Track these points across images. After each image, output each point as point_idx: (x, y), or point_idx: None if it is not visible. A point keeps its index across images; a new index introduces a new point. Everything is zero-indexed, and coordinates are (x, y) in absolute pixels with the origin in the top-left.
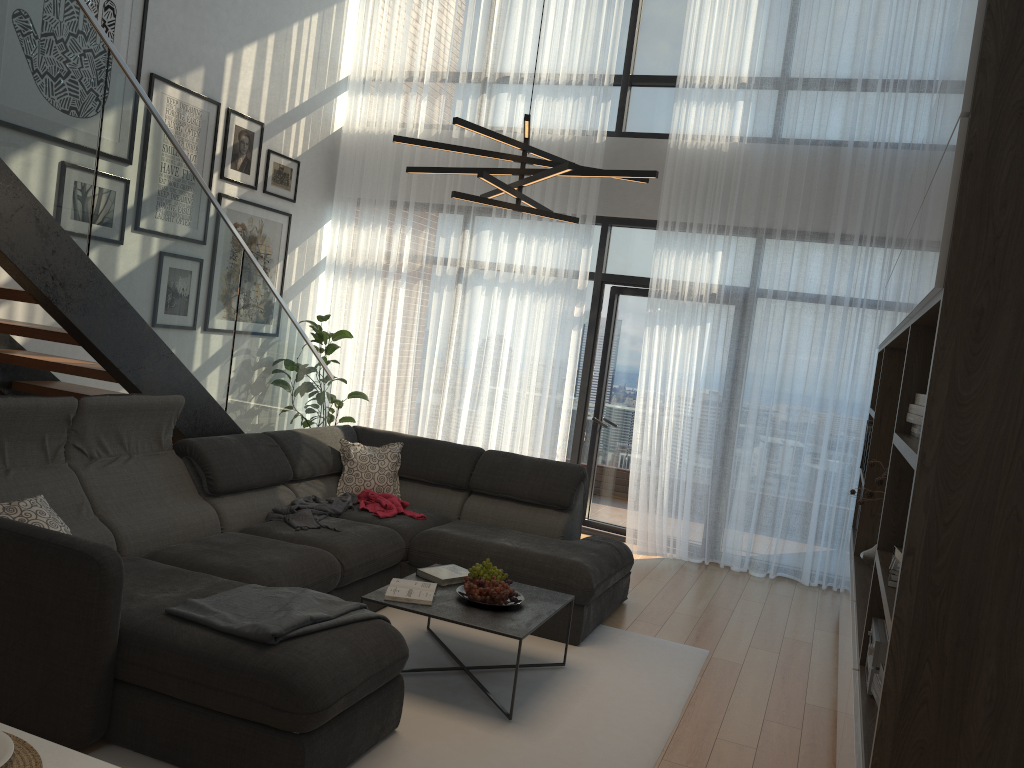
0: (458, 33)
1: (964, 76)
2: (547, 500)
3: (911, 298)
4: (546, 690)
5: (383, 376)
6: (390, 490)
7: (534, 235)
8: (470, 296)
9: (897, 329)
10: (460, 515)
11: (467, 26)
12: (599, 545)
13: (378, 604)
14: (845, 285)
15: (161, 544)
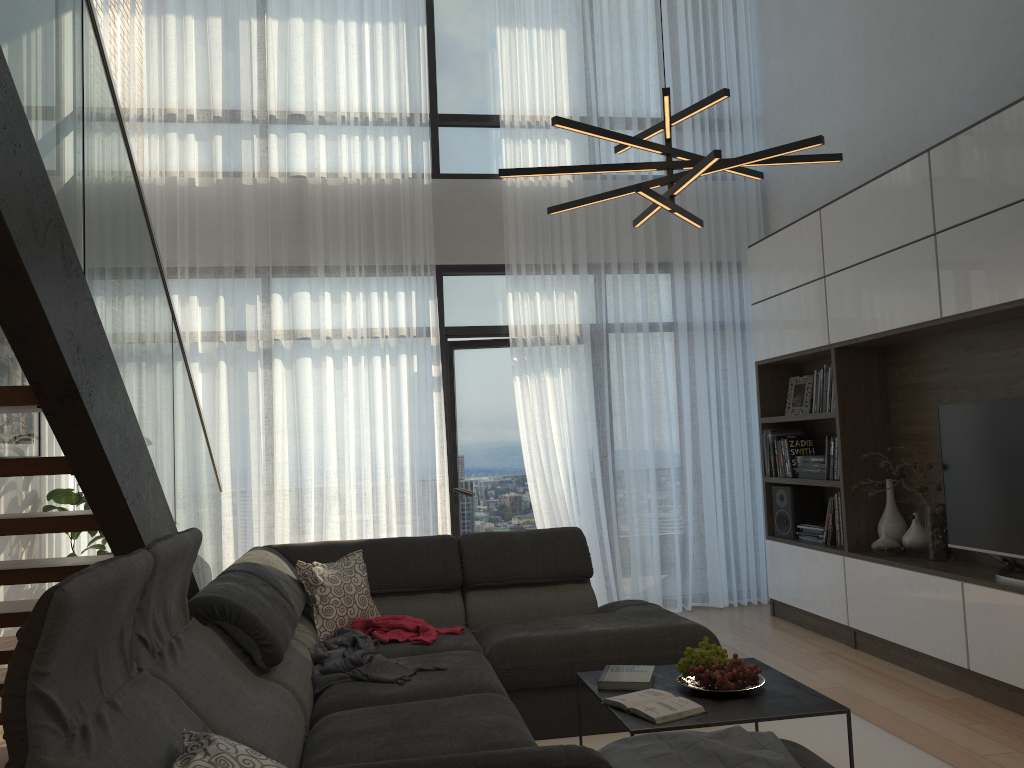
0: (228, 63)
1: None
2: (567, 573)
3: None
4: None
5: None
6: (374, 612)
7: (368, 291)
8: (295, 371)
9: (986, 307)
10: (467, 620)
11: (242, 54)
12: (651, 607)
13: None
14: (699, 308)
15: (294, 760)
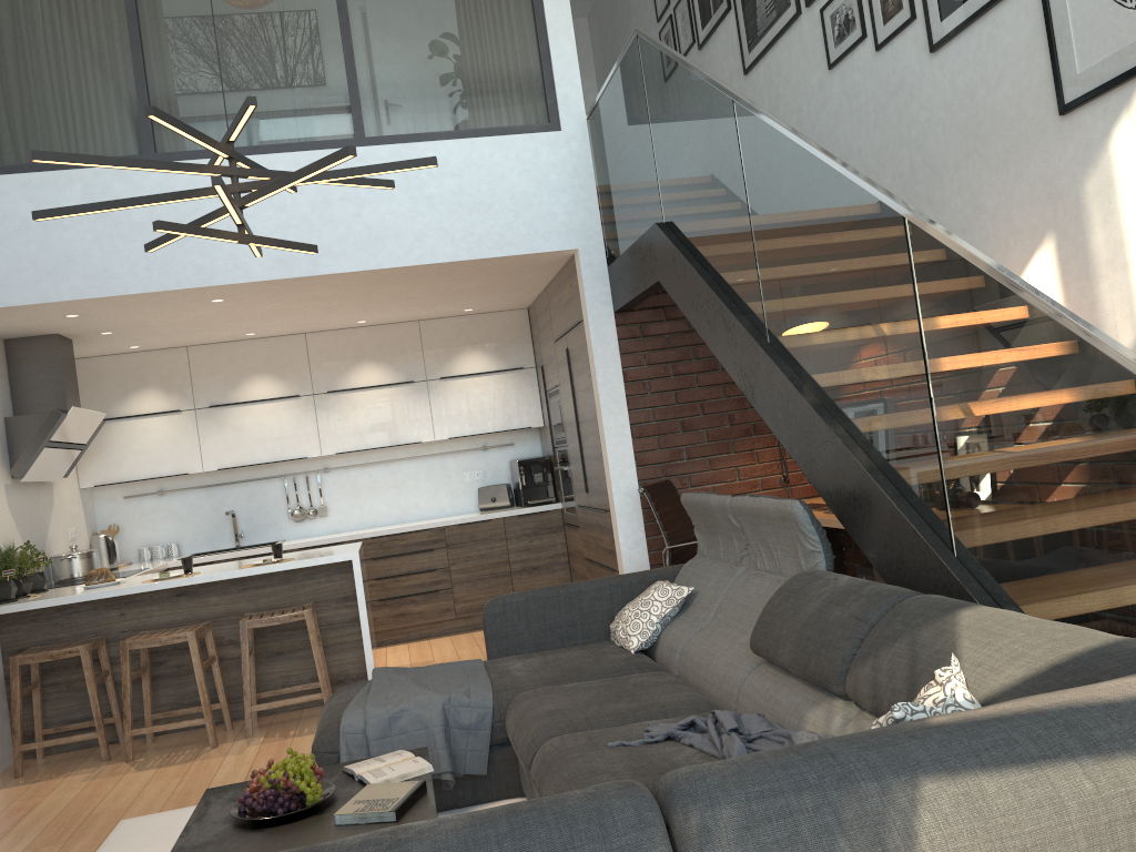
0: None
1: None
2: None
3: None
4: None
5: None
6: None
7: None
8: None
9: None
10: None
11: None
12: None
13: None
14: None
15: (694, 679)
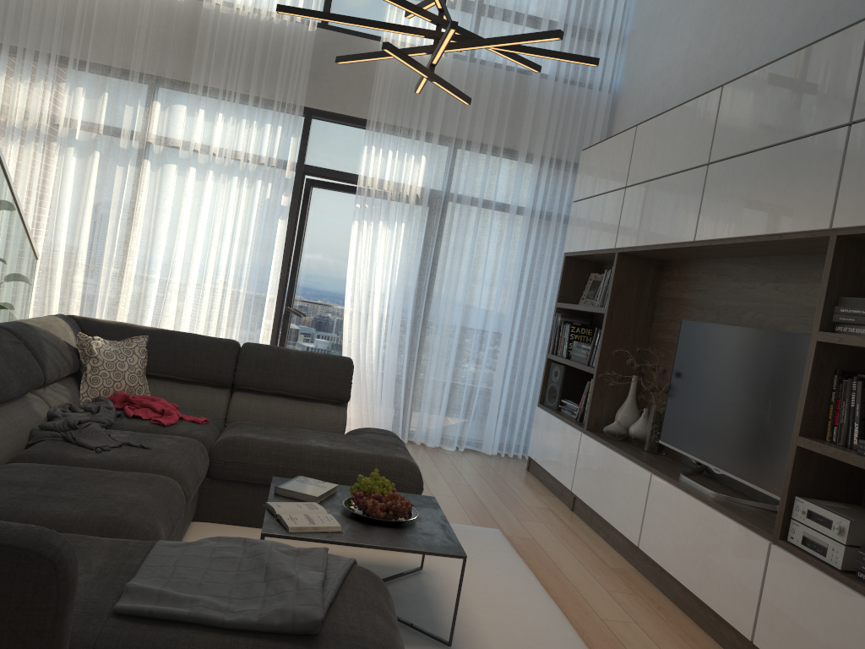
0: None
1: None
2: (326, 395)
3: (864, 211)
4: (436, 601)
5: (49, 257)
6: (142, 391)
7: (238, 117)
8: (160, 174)
9: (727, 238)
10: (227, 415)
11: None
12: (389, 438)
13: (187, 529)
14: (530, 196)
15: None
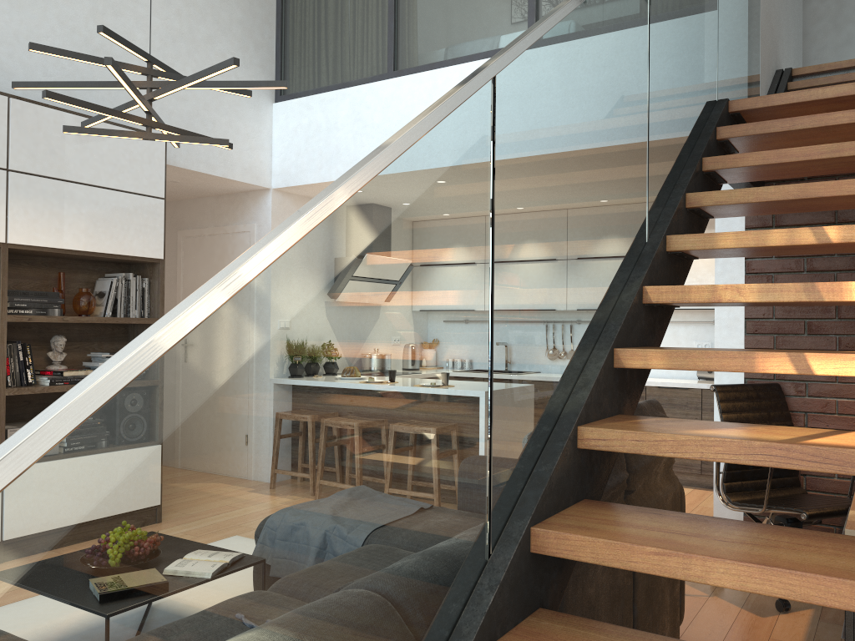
0: None
1: (156, 181)
2: None
3: (37, 237)
4: None
5: None
6: None
7: None
8: None
9: None
10: None
11: None
12: None
13: None
14: None
15: None
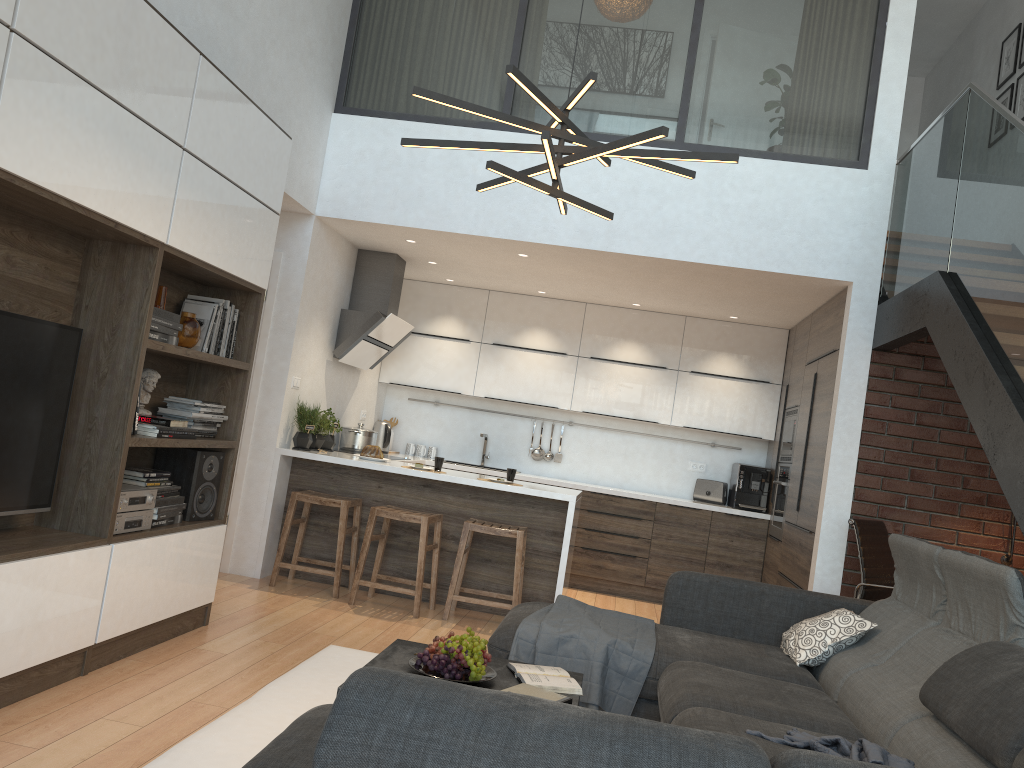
0: None
1: (278, 191)
2: None
3: (189, 241)
4: None
5: None
6: None
7: None
8: None
9: (48, 190)
10: None
11: None
12: None
13: None
14: None
15: (852, 709)
